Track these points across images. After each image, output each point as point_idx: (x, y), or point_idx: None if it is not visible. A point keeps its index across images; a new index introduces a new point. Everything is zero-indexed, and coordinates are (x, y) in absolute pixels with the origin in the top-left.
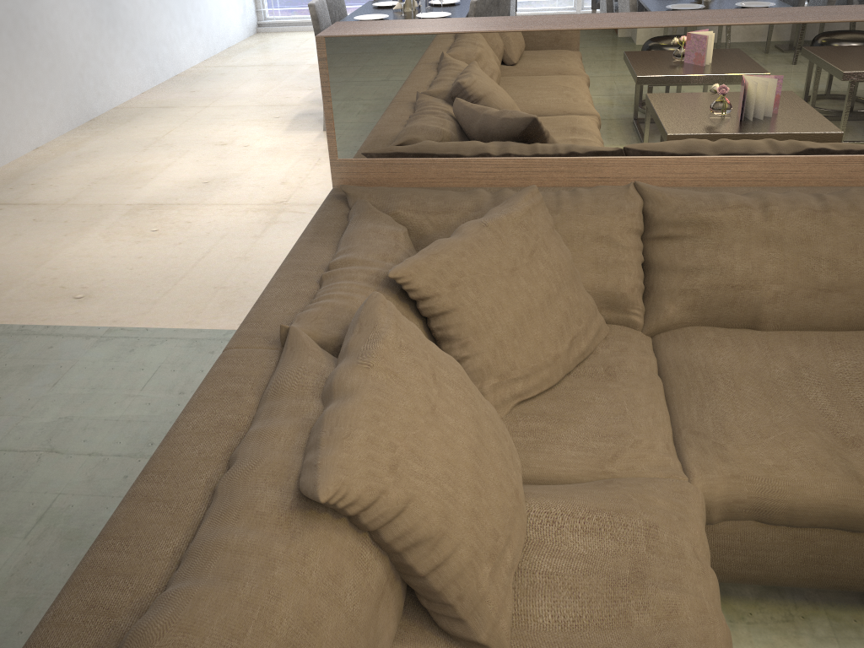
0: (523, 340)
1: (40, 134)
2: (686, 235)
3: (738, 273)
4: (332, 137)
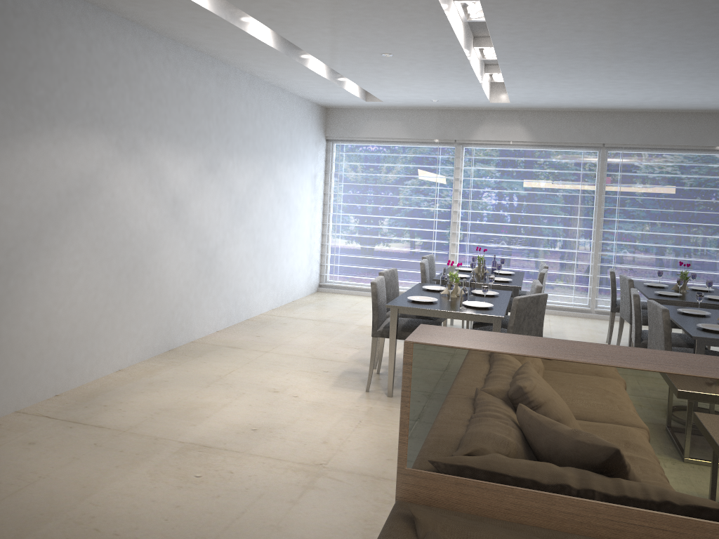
0: None
1: (126, 358)
2: None
3: None
4: (403, 443)
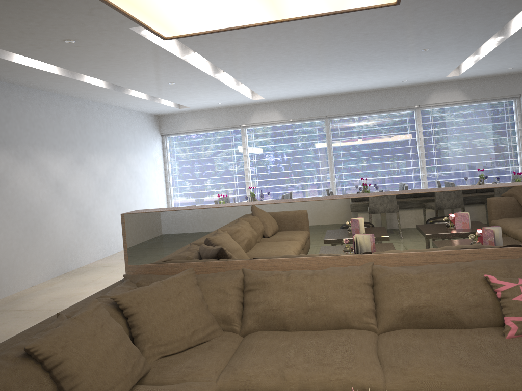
0: (166, 328)
1: (36, 279)
2: (256, 288)
3: (274, 303)
4: (126, 255)
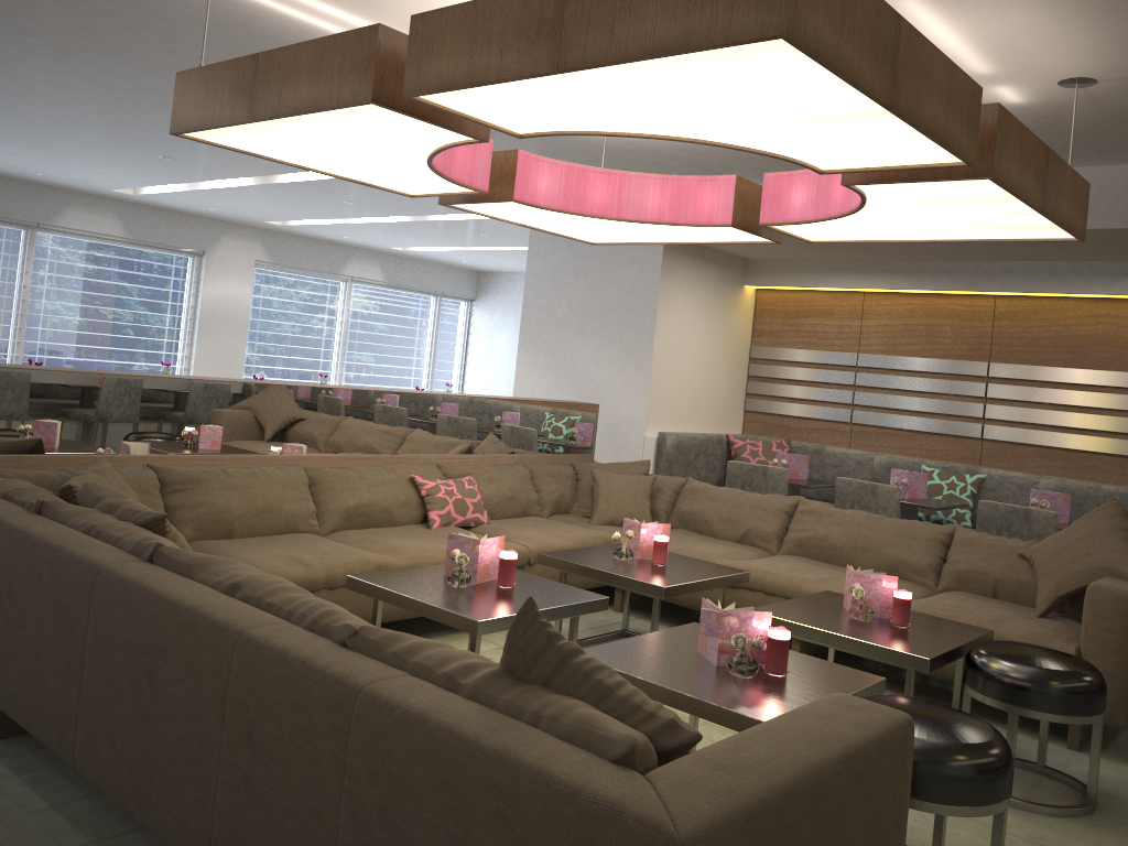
0: None
1: None
2: (187, 488)
3: (220, 505)
4: None
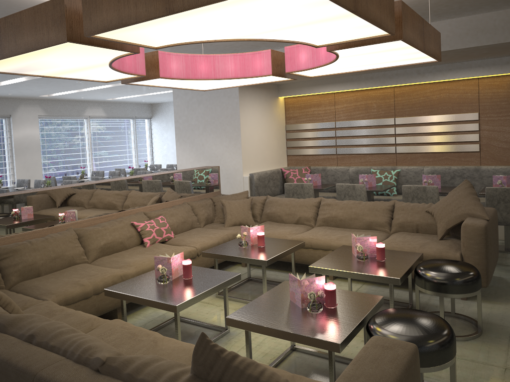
0: None
1: None
2: (10, 255)
3: (30, 260)
4: None
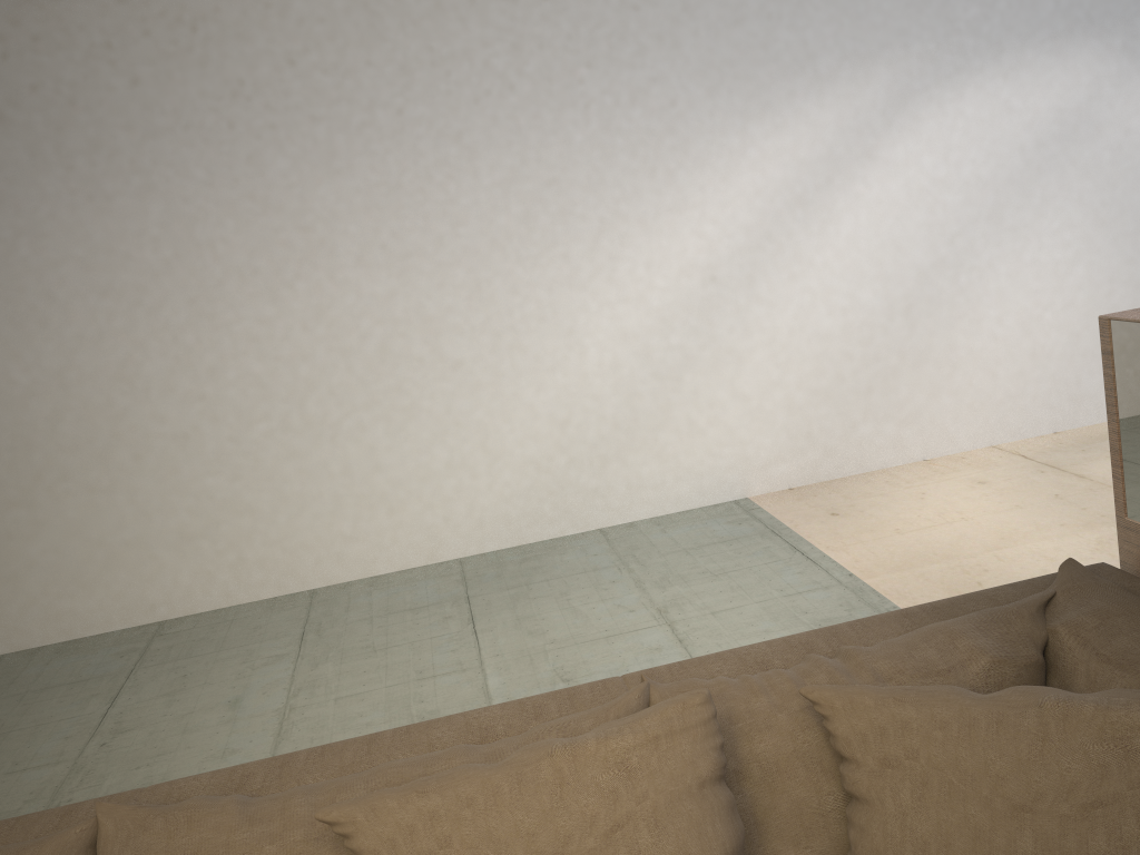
0: None
1: None
2: None
3: None
4: (1117, 478)
